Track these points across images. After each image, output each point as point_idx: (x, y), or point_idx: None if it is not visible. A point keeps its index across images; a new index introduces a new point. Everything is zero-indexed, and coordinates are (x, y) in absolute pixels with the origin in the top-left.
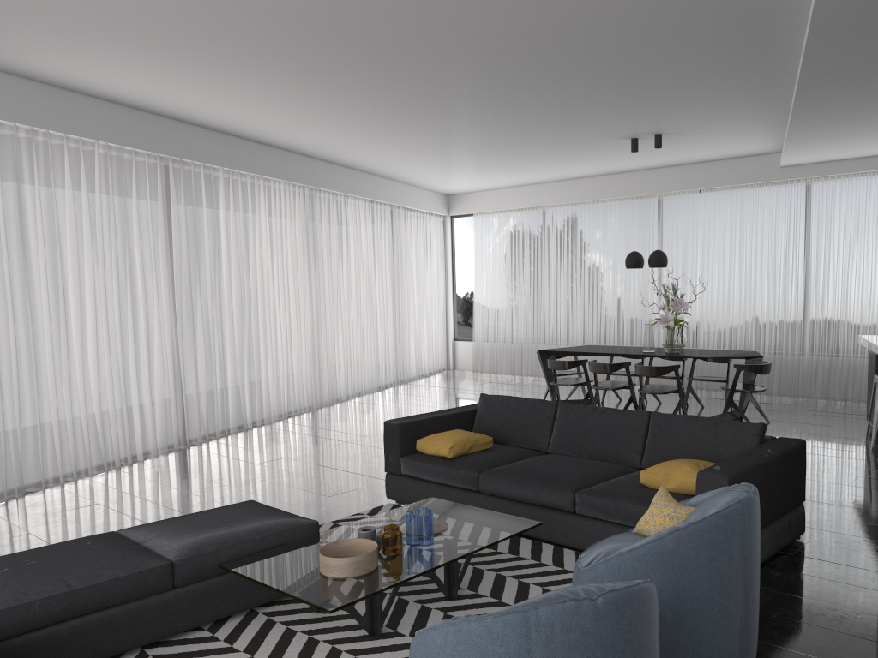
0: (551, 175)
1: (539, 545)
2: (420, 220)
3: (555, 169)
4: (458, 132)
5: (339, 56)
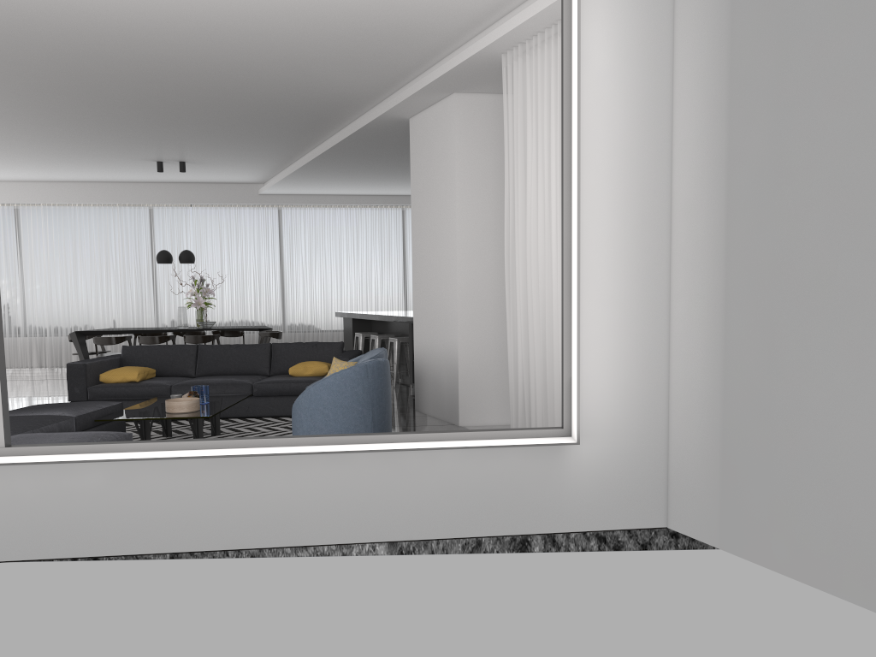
0: (38, 176)
1: (229, 419)
2: None
3: (51, 172)
4: (7, 137)
5: (4, 84)
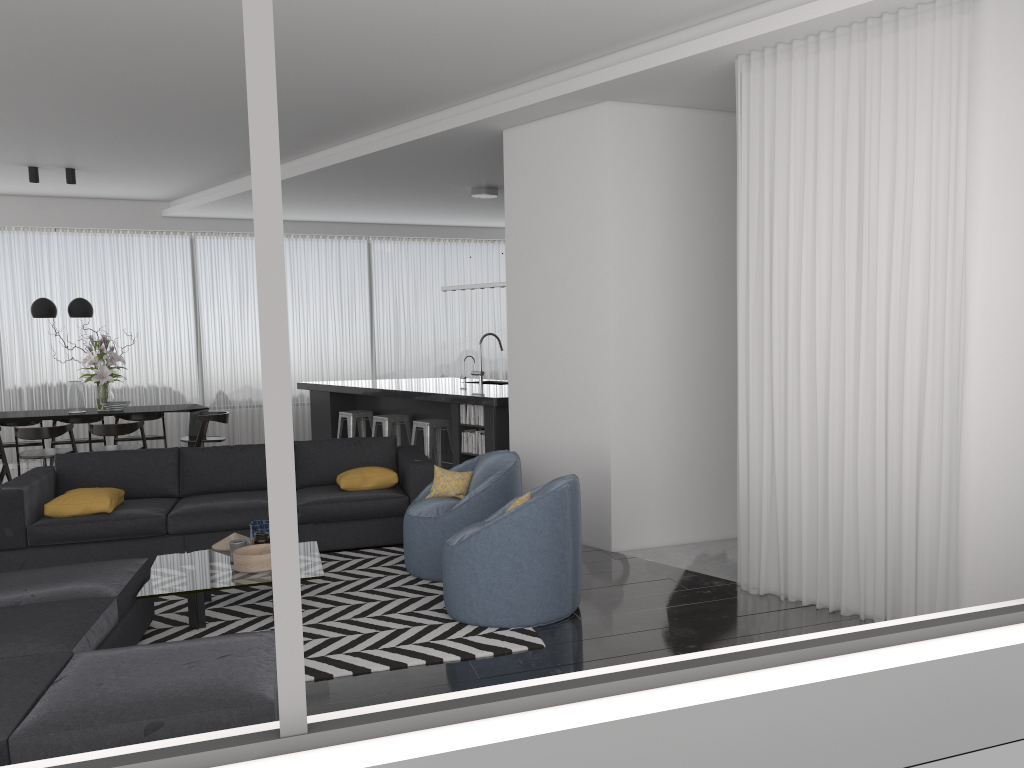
0: None
1: None
2: None
3: None
4: None
5: None
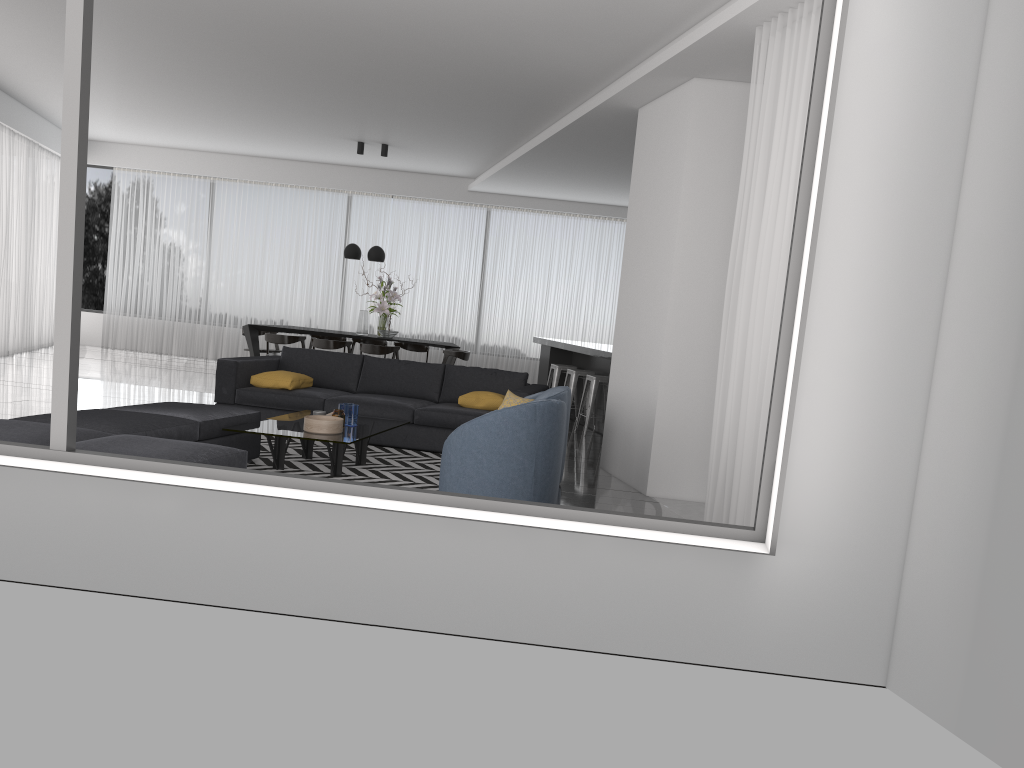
0: (237, 148)
1: (382, 447)
2: (51, 163)
3: (249, 145)
4: (200, 99)
5: (191, 35)
